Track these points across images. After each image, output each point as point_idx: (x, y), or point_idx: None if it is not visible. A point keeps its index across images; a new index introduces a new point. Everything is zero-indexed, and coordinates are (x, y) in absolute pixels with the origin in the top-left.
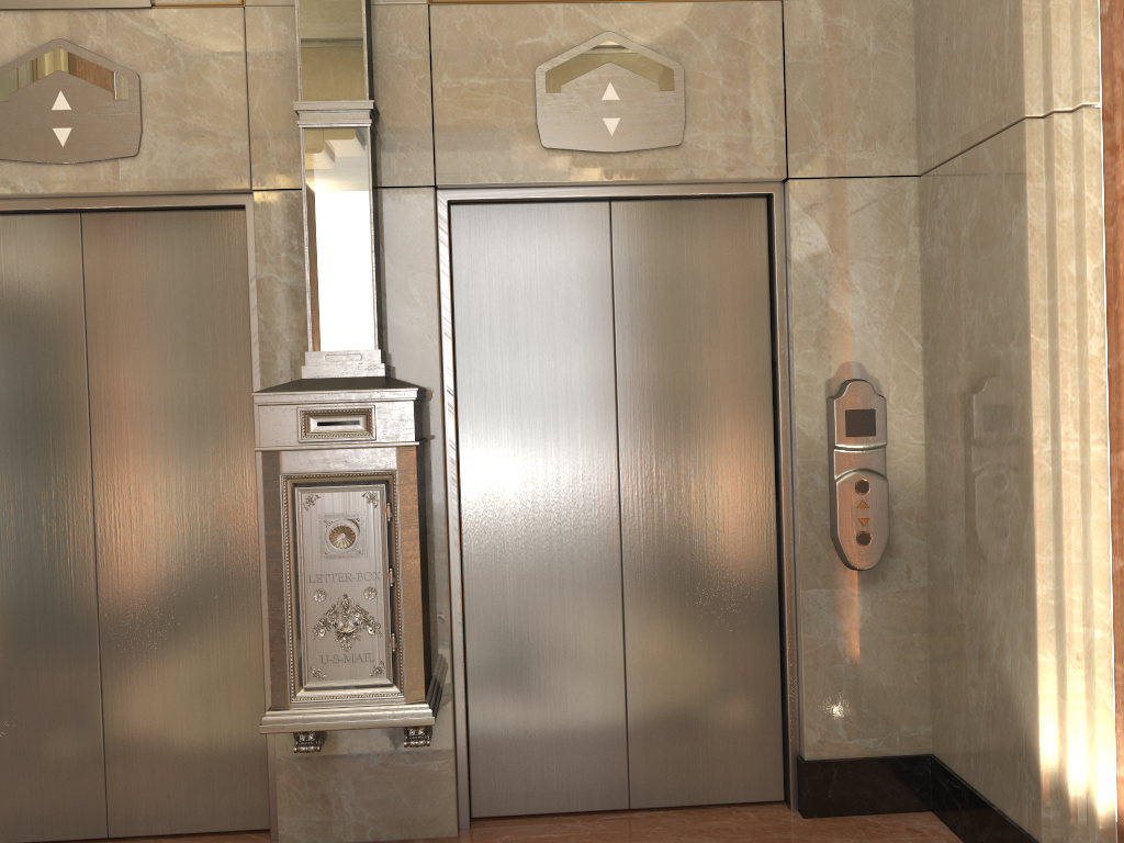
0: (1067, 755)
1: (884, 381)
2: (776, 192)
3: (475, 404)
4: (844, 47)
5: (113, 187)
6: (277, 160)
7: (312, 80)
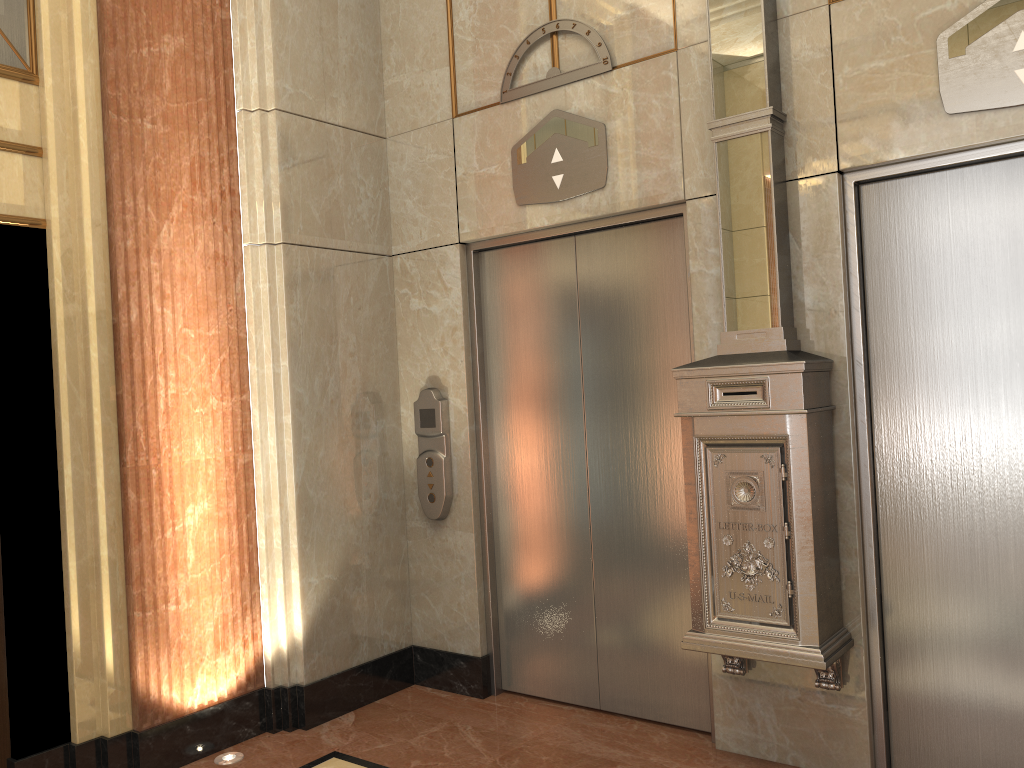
0: None
1: None
2: None
3: (887, 373)
4: None
5: (590, 213)
6: (703, 172)
7: (722, 100)
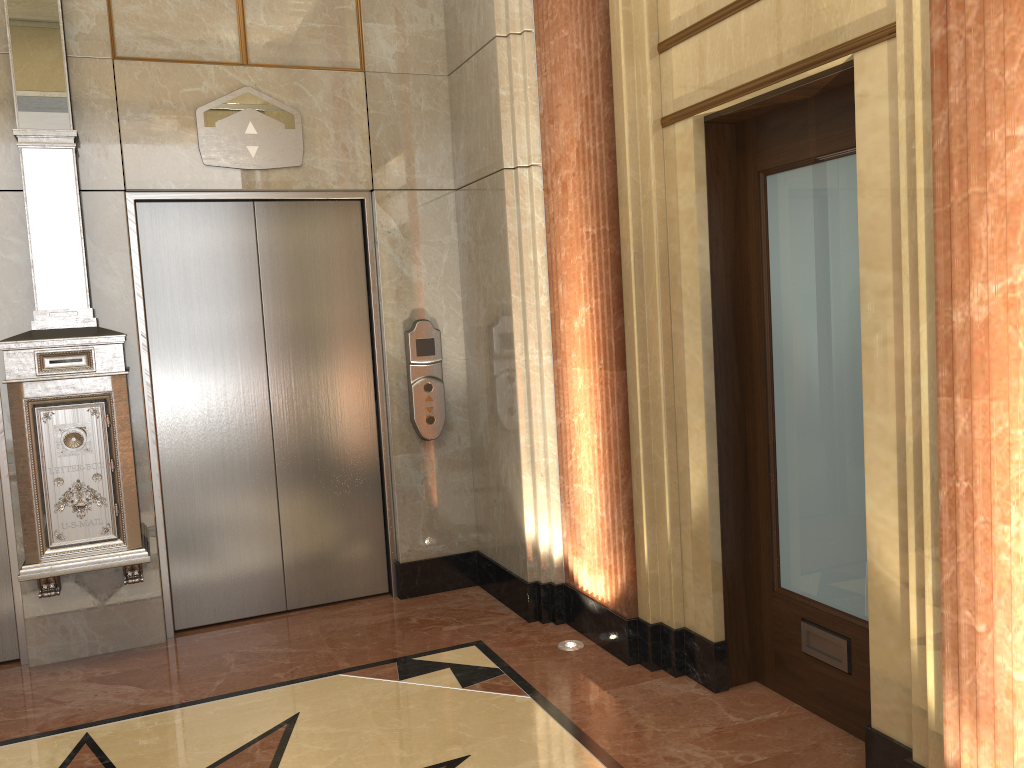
0: (538, 530)
1: (439, 320)
2: (366, 198)
3: (163, 343)
4: (406, 105)
5: None
6: None
7: (26, 113)
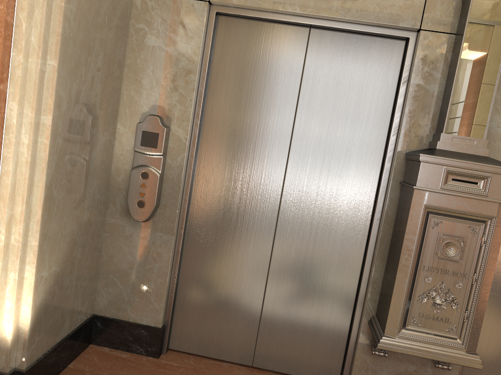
0: None
1: None
2: None
3: None
4: None
5: (339, 15)
6: (439, 13)
7: None
